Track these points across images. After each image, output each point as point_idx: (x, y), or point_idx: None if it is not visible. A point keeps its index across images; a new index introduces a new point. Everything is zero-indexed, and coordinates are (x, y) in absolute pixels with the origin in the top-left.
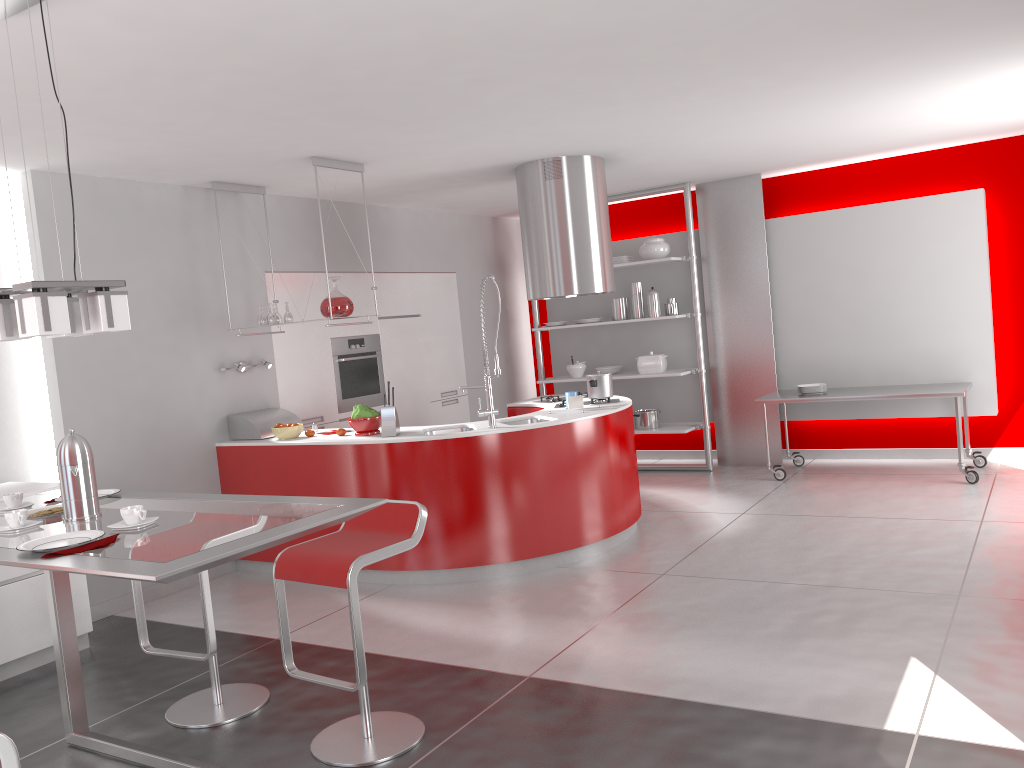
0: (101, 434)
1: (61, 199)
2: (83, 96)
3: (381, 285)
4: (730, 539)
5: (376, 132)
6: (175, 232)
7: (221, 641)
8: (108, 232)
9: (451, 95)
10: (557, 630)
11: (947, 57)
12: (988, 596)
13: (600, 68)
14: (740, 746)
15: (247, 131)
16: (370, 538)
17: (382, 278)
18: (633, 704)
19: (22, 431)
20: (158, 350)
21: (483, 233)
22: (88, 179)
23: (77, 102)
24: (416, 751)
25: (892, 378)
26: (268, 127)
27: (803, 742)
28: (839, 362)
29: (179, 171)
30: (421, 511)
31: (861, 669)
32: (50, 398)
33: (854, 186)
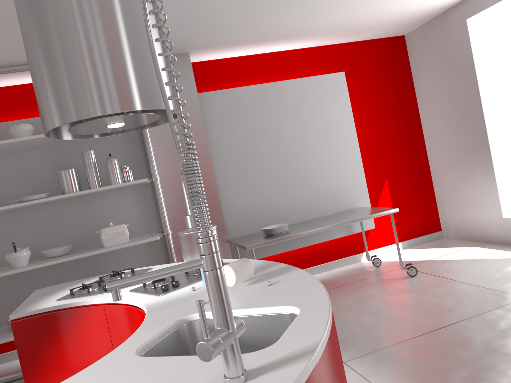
0: None
1: None
2: None
3: None
4: None
5: None
6: None
7: None
8: None
9: None
10: None
11: None
12: None
13: None
14: None
15: None
16: None
17: None
18: None
19: None
20: None
21: None
22: None
23: None
24: None
25: (309, 213)
26: None
27: None
28: (271, 207)
29: None
30: None
31: None
32: None
33: (249, 73)
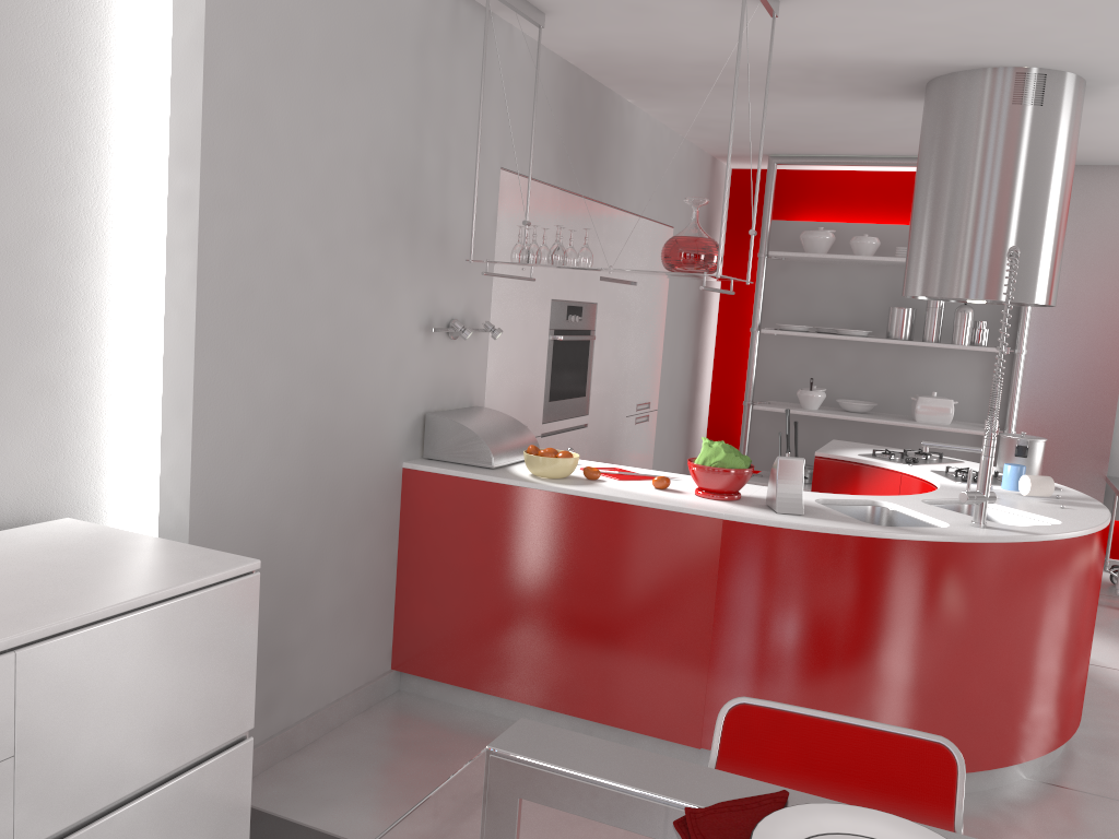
0: (250, 432)
1: None
2: None
3: (609, 227)
4: None
5: None
6: (406, 56)
7: None
8: (315, 19)
9: None
10: None
11: None
12: None
13: None
14: None
15: None
16: None
17: (612, 216)
18: None
19: (97, 406)
20: (353, 277)
21: (702, 177)
22: None
23: None
24: None
25: None
26: None
27: None
28: None
29: None
30: None
31: None
32: (167, 344)
33: None
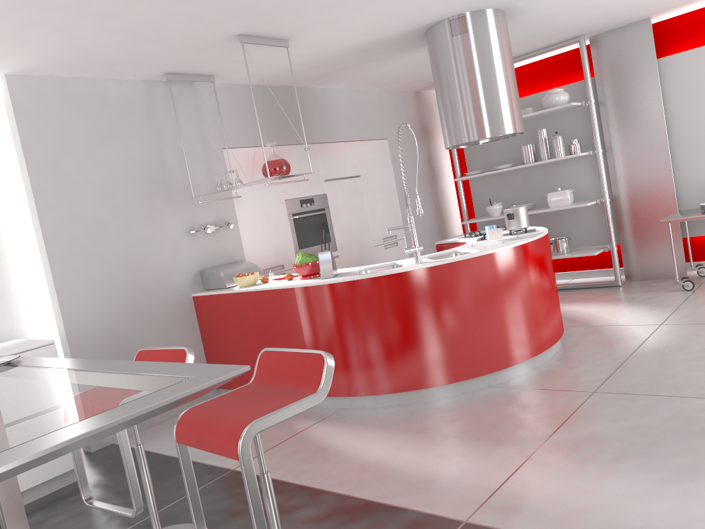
0: (90, 294)
1: (35, 98)
2: None
3: (324, 153)
4: (655, 351)
5: None
6: (140, 120)
7: None
8: (80, 123)
9: None
10: (492, 460)
11: None
12: None
13: None
14: None
15: (165, 7)
16: (275, 393)
17: (325, 147)
18: None
19: (24, 296)
20: (134, 220)
21: (408, 105)
22: (58, 79)
23: None
24: None
25: None
26: None
27: None
28: None
29: (131, 64)
30: (326, 361)
31: None
32: (43, 267)
33: None
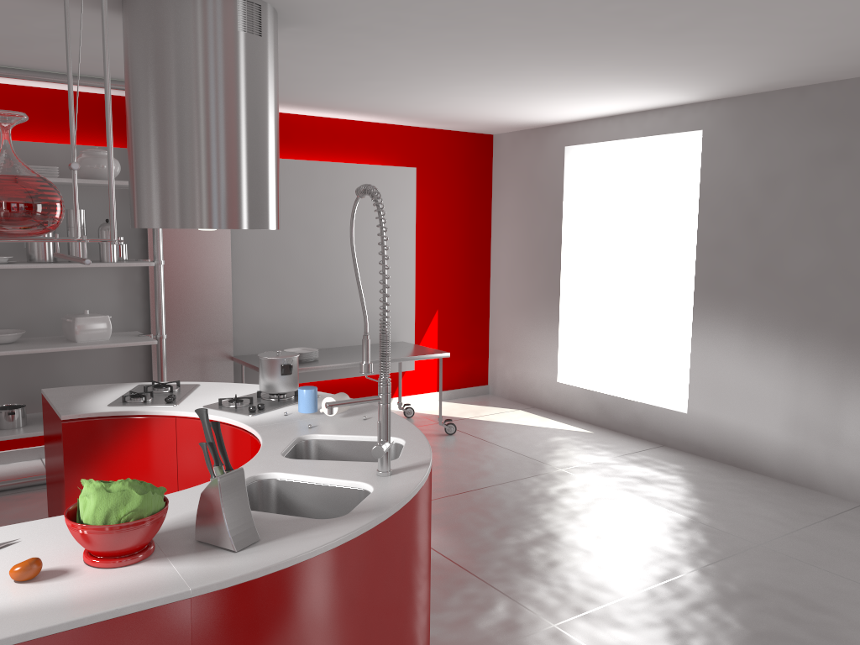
0: None
1: None
2: None
3: None
4: (464, 550)
5: None
6: None
7: None
8: None
9: None
10: None
11: (715, 60)
12: (768, 538)
13: None
14: None
15: None
16: None
17: None
18: None
19: None
20: None
21: None
22: None
23: None
24: None
25: (340, 339)
26: None
27: None
28: (294, 323)
29: None
30: None
31: None
32: None
33: (295, 138)
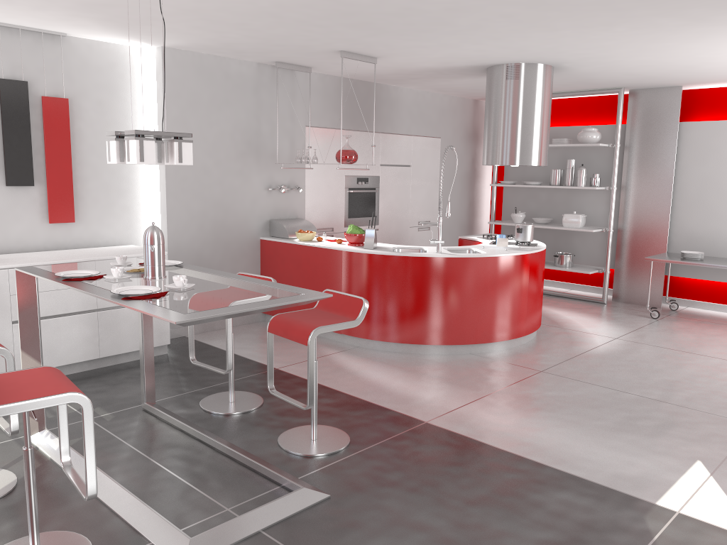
0: (189, 222)
1: (178, 67)
2: (189, 4)
3: (385, 142)
4: (599, 355)
5: (383, 38)
6: (249, 94)
7: (243, 364)
8: (206, 91)
9: (433, 17)
10: (455, 396)
11: None
12: None
13: (541, 5)
14: (549, 494)
15: (295, 32)
16: (330, 316)
17: (386, 137)
18: (488, 453)
19: (142, 214)
20: (230, 172)
21: (465, 111)
22: (196, 54)
23: (186, 8)
24: (340, 454)
25: None
26: (309, 30)
27: (594, 500)
28: (719, 238)
29: (254, 53)
30: (364, 304)
31: (657, 461)
32: (160, 195)
33: None
